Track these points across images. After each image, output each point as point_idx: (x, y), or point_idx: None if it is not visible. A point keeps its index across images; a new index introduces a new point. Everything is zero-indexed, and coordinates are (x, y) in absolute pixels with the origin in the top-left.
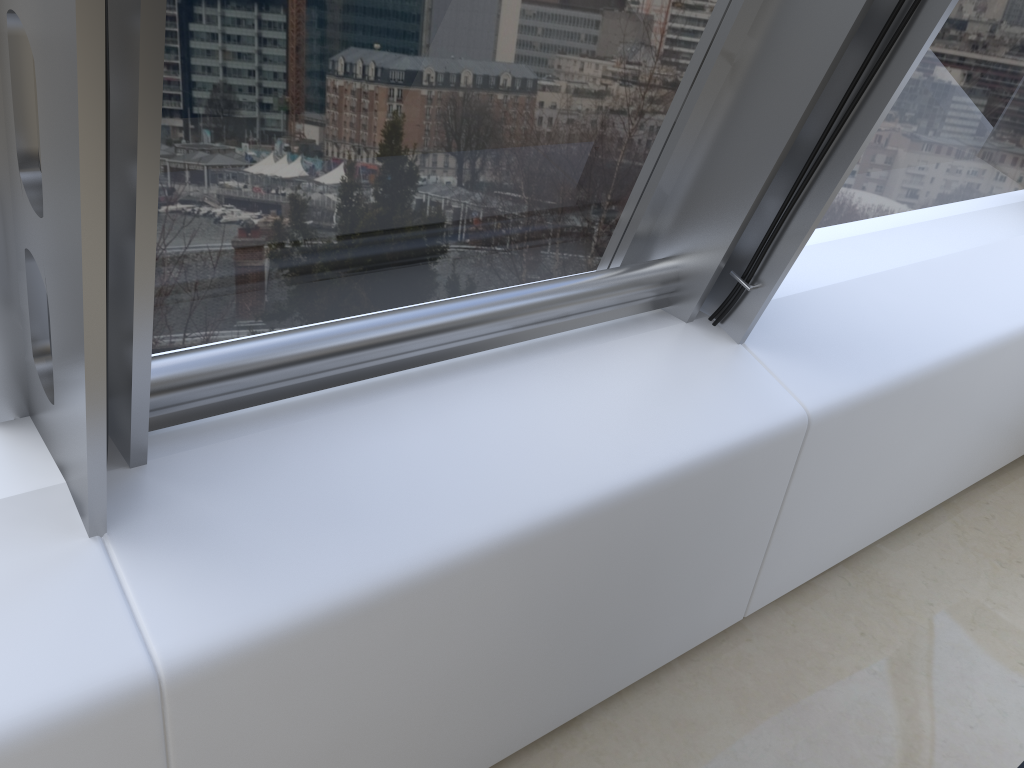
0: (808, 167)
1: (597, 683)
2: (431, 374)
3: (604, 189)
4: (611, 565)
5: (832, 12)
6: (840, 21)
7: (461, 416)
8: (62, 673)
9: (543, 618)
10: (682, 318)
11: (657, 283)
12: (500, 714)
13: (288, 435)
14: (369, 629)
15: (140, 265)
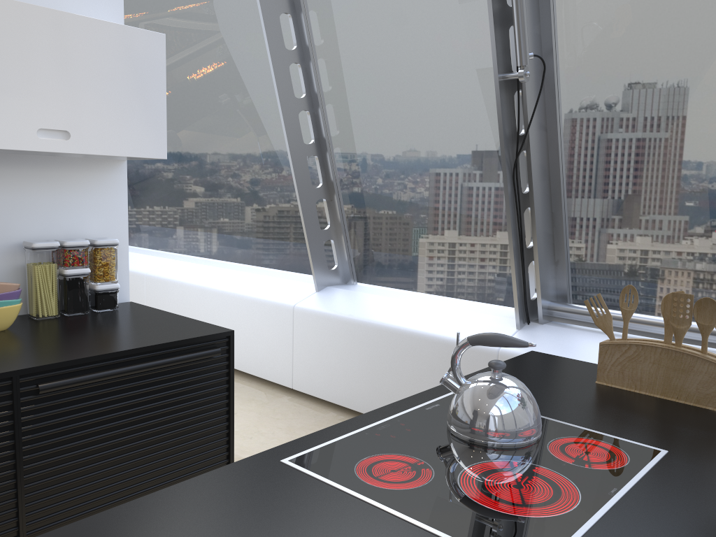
0: None
1: None
2: None
3: None
4: None
5: None
6: None
7: None
8: None
9: None
10: None
11: None
12: None
13: (580, 332)
14: None
15: (535, 260)
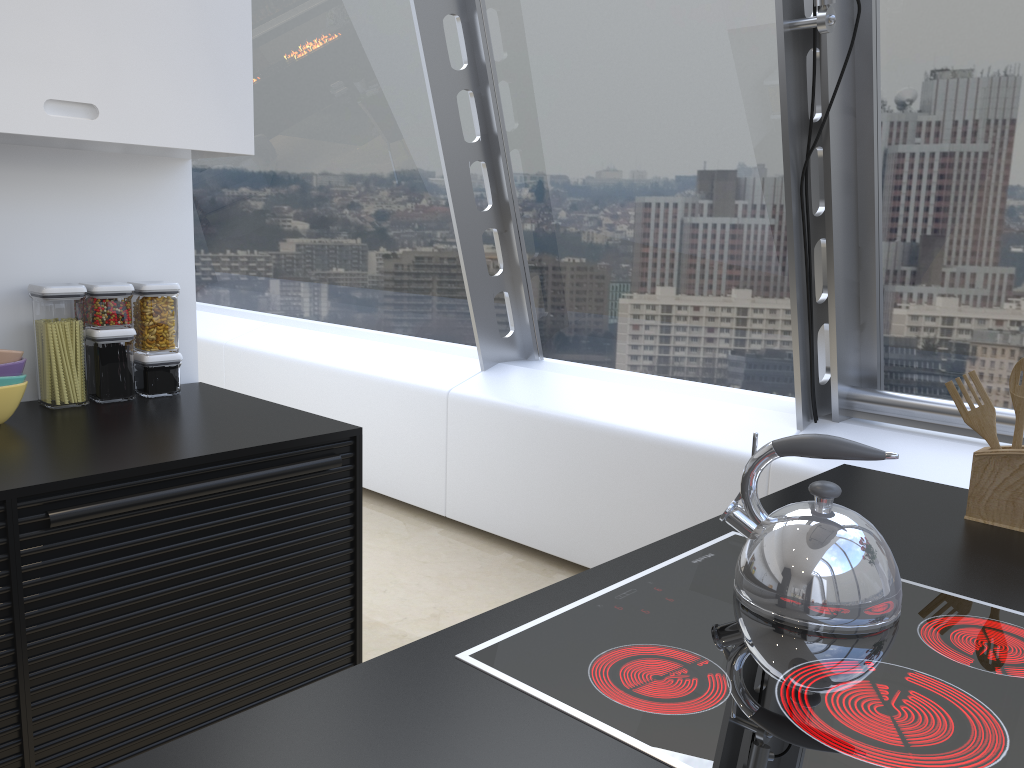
0: None
1: None
2: None
3: None
4: None
5: None
6: None
7: None
8: (750, 447)
9: None
10: None
11: None
12: None
13: (900, 436)
14: None
15: (830, 321)
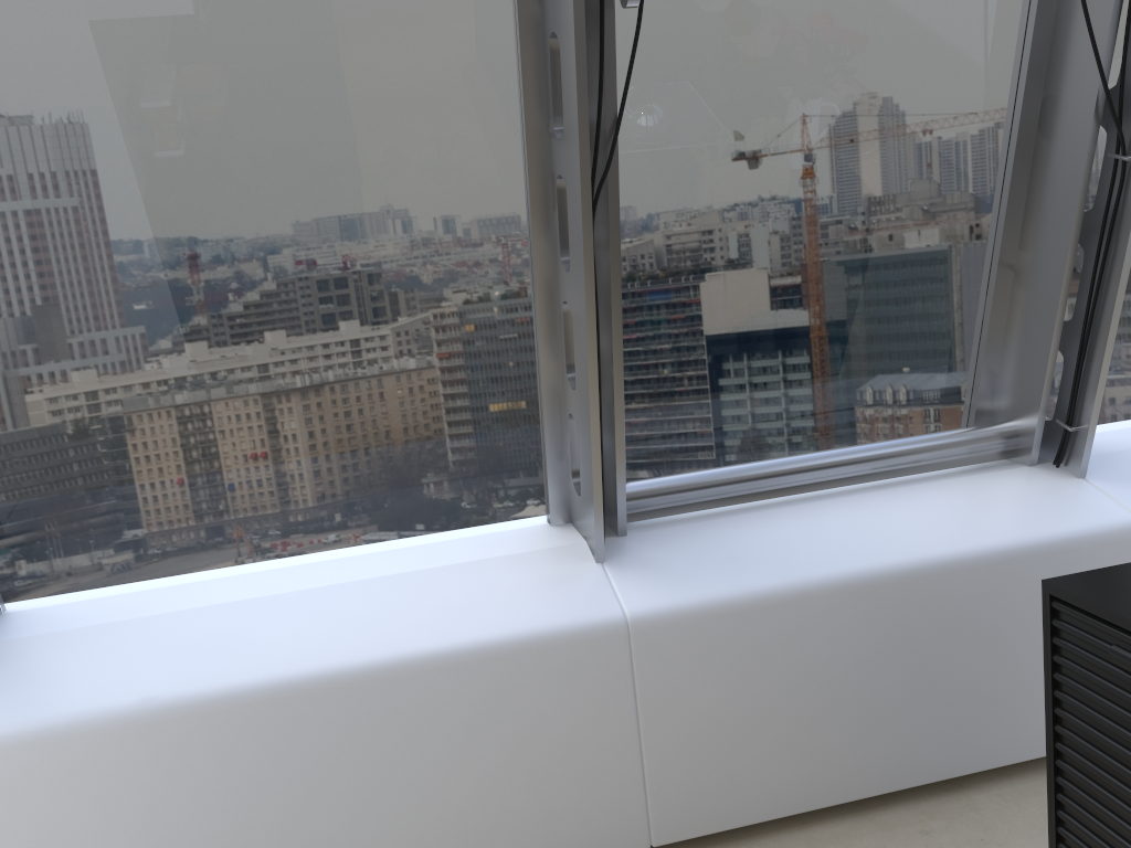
0: (1085, 328)
1: (971, 747)
2: (806, 499)
3: (935, 372)
4: (950, 625)
5: (1060, 221)
6: (1065, 225)
7: (823, 518)
8: (580, 611)
9: (894, 658)
10: (1025, 463)
11: (995, 437)
12: (874, 741)
13: (707, 525)
14: (750, 624)
15: (616, 408)
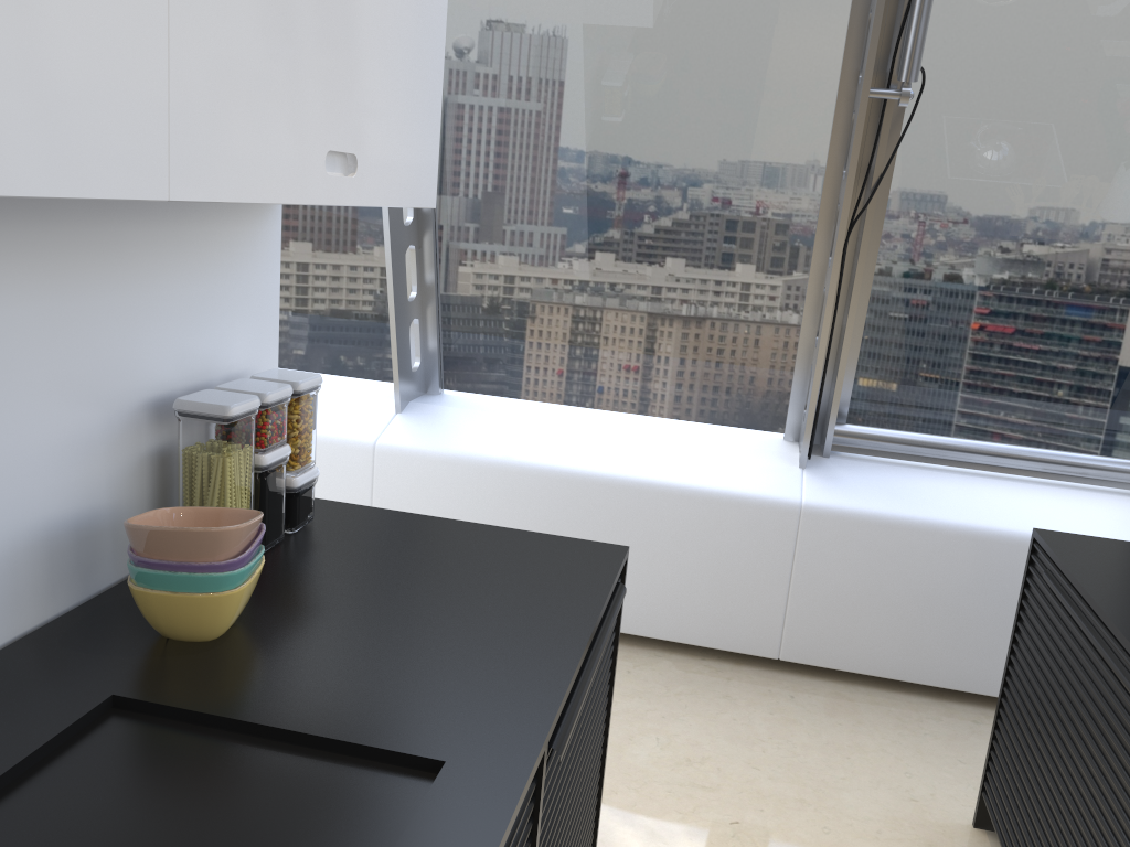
0: None
1: None
2: (976, 474)
3: (1122, 411)
4: None
5: None
6: None
7: (978, 488)
8: (773, 491)
9: (991, 597)
10: None
11: None
12: (960, 650)
13: (889, 468)
14: (887, 536)
15: (840, 367)
